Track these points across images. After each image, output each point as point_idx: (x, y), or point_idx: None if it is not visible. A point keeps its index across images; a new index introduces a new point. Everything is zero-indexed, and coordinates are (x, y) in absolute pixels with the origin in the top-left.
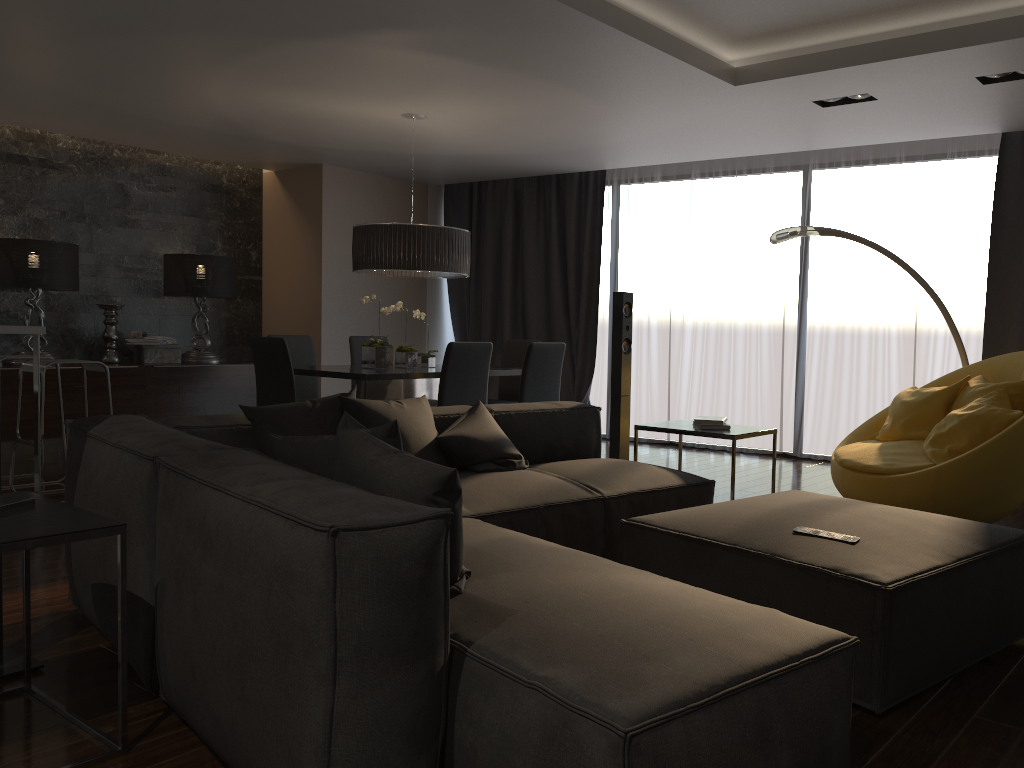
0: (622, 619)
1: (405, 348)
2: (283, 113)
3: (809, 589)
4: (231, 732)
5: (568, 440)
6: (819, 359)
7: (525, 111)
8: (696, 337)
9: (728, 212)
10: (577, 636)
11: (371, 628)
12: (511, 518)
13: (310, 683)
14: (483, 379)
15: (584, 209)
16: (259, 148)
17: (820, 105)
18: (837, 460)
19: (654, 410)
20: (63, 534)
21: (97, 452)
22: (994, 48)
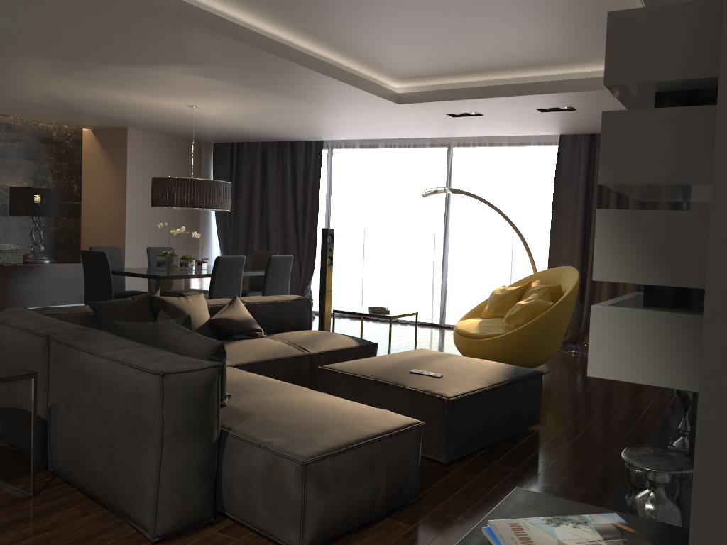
0: (308, 415)
1: (187, 257)
2: (103, 100)
3: (413, 401)
4: (102, 478)
5: (291, 319)
6: (456, 265)
7: (268, 108)
8: (380, 249)
9: (401, 171)
10: (284, 424)
11: (181, 420)
12: (254, 366)
13: (149, 448)
14: (239, 279)
15: (309, 164)
16: (83, 117)
17: (451, 116)
18: (455, 330)
19: (353, 296)
20: (4, 378)
21: (1, 331)
22: (541, 97)
